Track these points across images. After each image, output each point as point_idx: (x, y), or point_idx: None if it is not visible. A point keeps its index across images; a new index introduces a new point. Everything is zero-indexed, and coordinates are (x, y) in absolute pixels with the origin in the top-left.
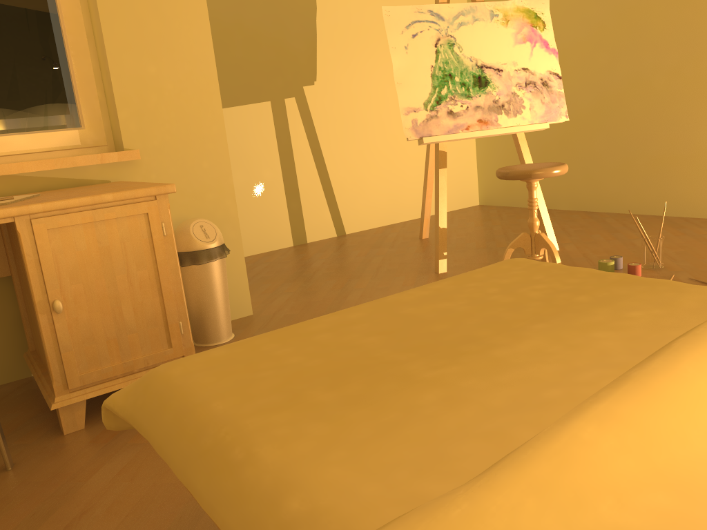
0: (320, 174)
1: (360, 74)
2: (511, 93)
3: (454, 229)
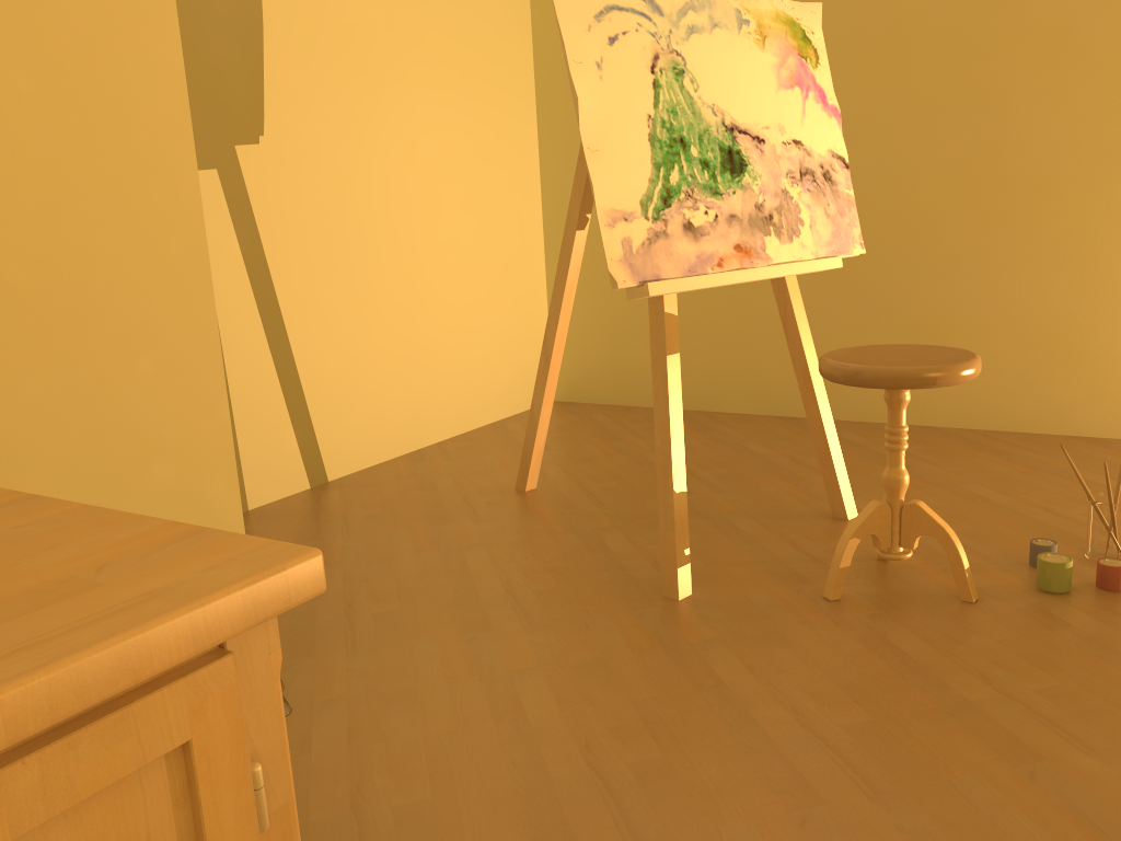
0: (273, 351)
1: (351, 129)
2: (782, 191)
3: (570, 463)
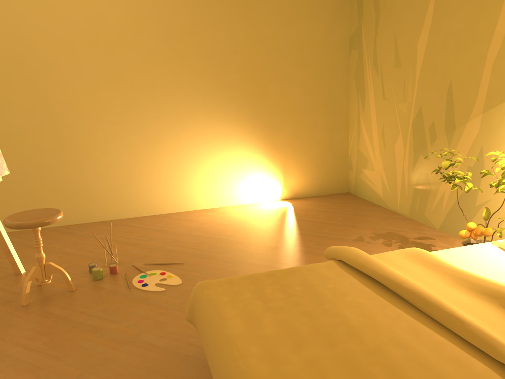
0: None
1: None
2: None
3: None
